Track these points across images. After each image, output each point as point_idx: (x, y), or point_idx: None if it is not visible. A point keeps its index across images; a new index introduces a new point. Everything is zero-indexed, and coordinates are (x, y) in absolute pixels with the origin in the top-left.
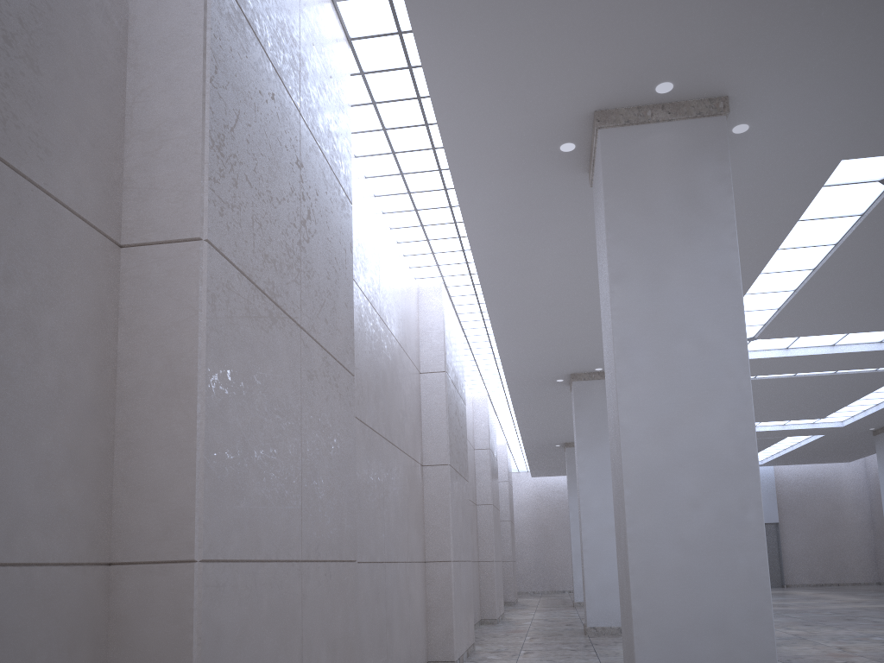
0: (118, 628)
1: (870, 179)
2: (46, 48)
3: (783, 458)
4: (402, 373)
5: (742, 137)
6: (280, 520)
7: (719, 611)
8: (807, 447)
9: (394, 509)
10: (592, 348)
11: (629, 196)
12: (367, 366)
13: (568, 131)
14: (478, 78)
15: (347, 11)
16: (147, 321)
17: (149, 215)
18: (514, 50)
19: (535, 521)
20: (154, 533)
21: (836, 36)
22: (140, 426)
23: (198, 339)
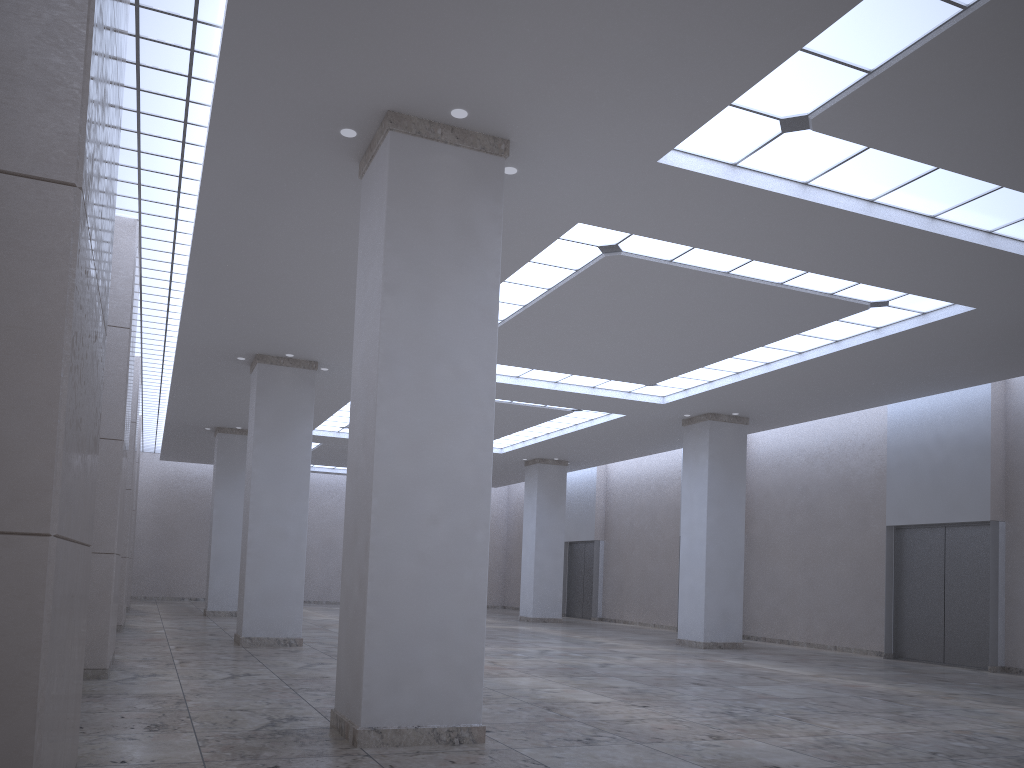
0: None
1: (592, 243)
2: None
3: None
4: None
5: (509, 178)
6: (77, 496)
7: (443, 619)
8: None
9: None
10: (292, 332)
11: (411, 209)
12: None
13: (355, 119)
14: (284, 38)
15: None
16: None
17: (9, 139)
18: (333, 27)
19: (157, 514)
20: None
21: (607, 125)
22: None
23: (66, 297)
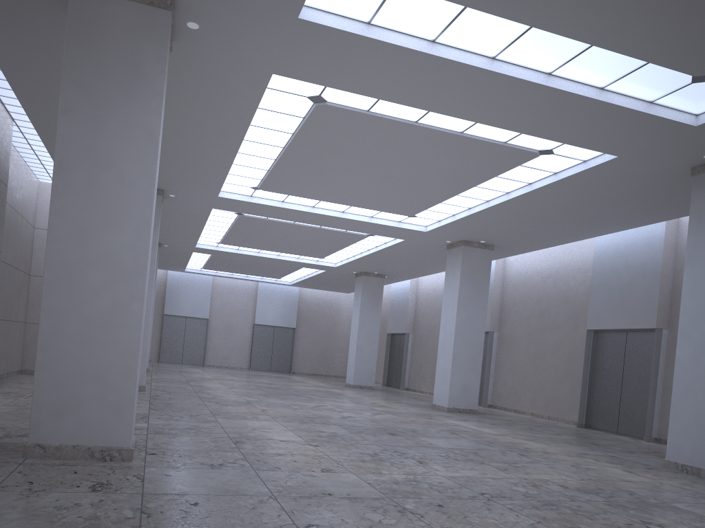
0: None
1: (302, 94)
2: None
3: (304, 283)
4: None
5: (197, 33)
6: None
7: (101, 367)
8: (317, 277)
9: None
10: None
11: (87, 49)
12: None
13: None
14: None
15: None
16: None
17: None
18: None
19: None
20: None
21: None
22: None
23: None
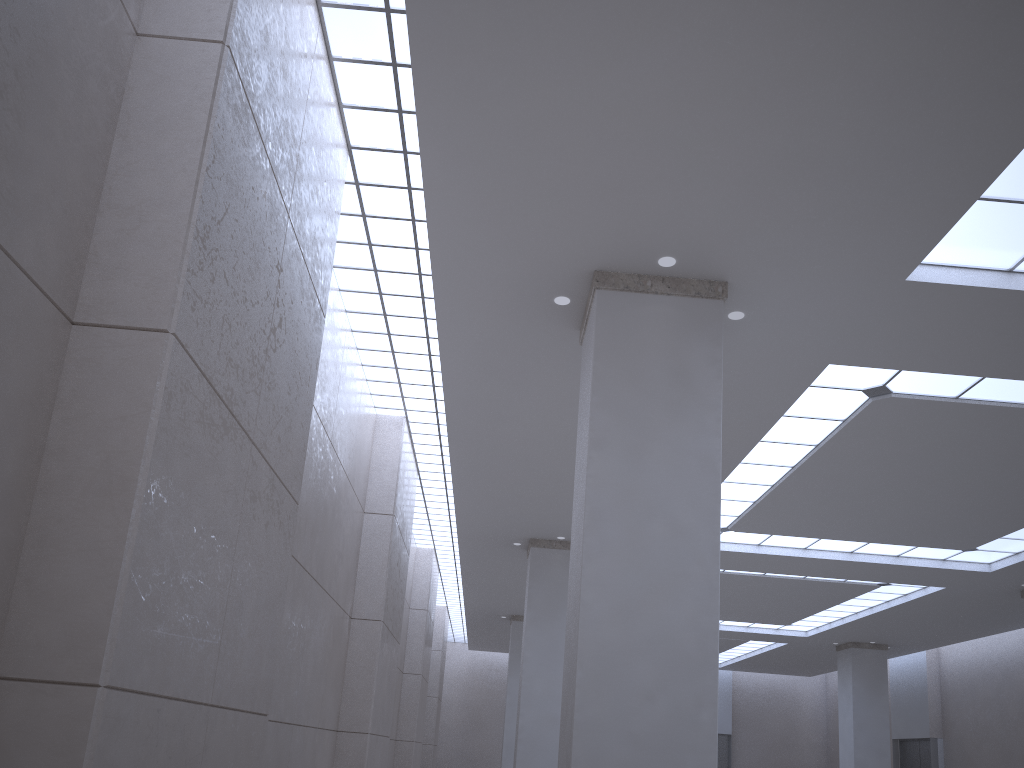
0: None
1: (854, 387)
2: (36, 104)
3: (743, 664)
4: (345, 509)
5: (737, 324)
6: (196, 654)
7: None
8: (769, 654)
9: (313, 664)
10: (557, 513)
11: (619, 362)
12: (309, 495)
13: (565, 285)
14: (481, 215)
15: (353, 119)
16: (89, 409)
17: (113, 296)
18: (522, 195)
19: (466, 702)
20: (55, 648)
21: (834, 247)
22: (59, 523)
23: (145, 438)
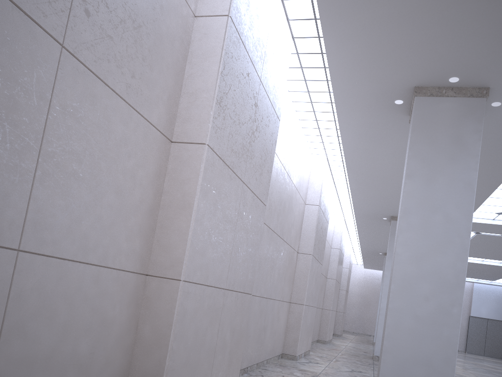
0: (146, 302)
1: None
2: (156, 60)
3: None
4: (295, 203)
5: (497, 108)
6: (219, 269)
7: (428, 355)
8: None
9: (278, 273)
10: None
11: (424, 134)
12: (276, 199)
13: (399, 94)
14: (354, 65)
15: (294, 25)
16: (177, 176)
17: (185, 130)
18: (374, 54)
19: (361, 293)
20: (166, 266)
21: None
22: (167, 220)
23: (197, 187)
